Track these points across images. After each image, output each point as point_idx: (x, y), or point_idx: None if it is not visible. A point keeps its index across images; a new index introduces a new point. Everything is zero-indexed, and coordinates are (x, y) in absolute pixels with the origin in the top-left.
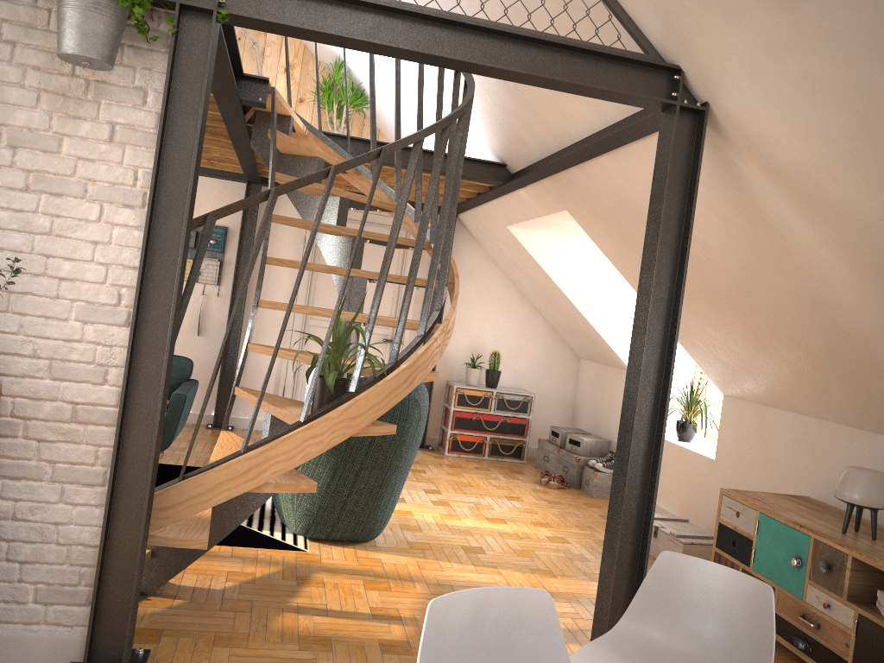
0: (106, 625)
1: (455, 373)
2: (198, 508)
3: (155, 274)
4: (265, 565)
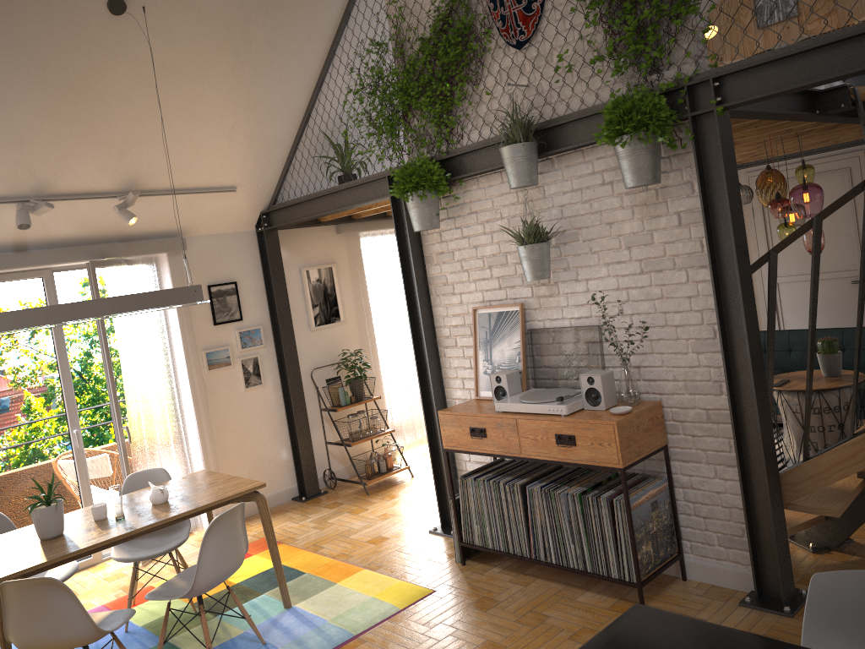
0: (766, 567)
1: None
2: (821, 484)
3: (730, 312)
4: None
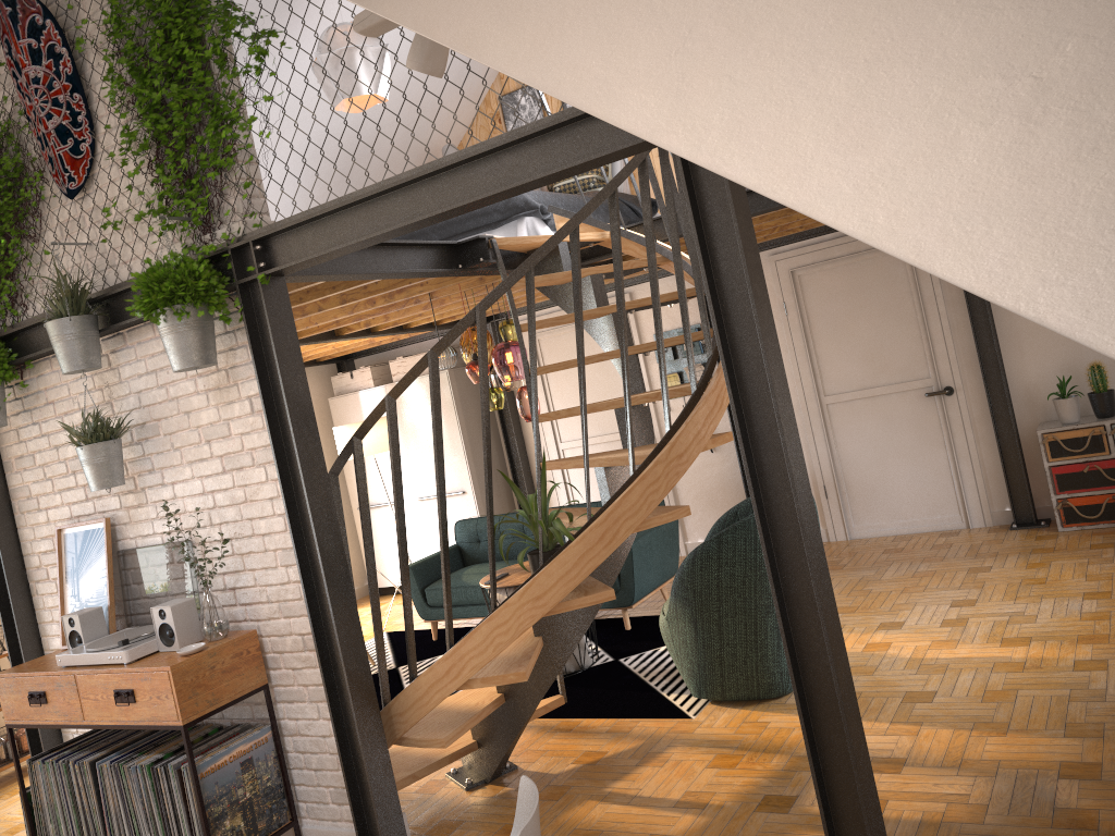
0: (373, 823)
1: (1051, 409)
2: (423, 711)
3: (305, 514)
4: (629, 740)
